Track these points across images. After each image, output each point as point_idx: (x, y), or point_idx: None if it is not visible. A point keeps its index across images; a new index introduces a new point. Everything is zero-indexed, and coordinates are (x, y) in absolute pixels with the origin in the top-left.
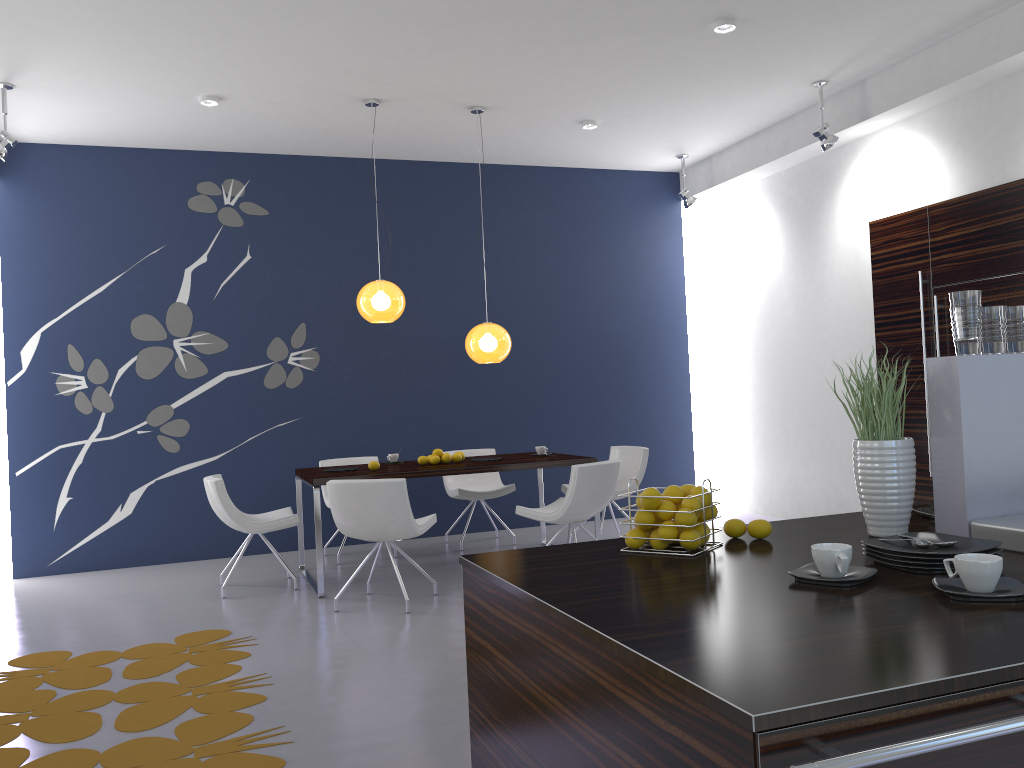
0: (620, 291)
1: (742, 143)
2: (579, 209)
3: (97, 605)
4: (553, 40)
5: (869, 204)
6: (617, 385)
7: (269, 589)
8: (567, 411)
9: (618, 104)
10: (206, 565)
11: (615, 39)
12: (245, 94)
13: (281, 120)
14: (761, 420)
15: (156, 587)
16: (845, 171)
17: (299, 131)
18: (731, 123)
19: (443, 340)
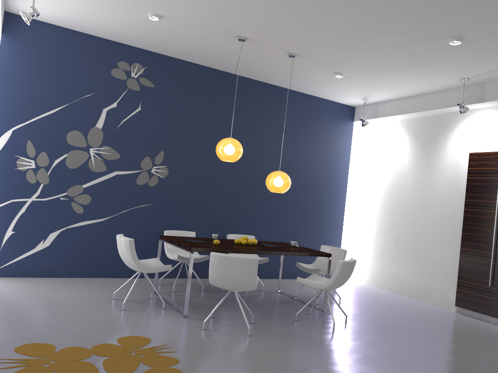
0: (320, 162)
1: (399, 100)
2: (308, 116)
3: (43, 306)
4: (366, 28)
5: (469, 143)
6: (311, 210)
7: (146, 306)
8: (286, 220)
9: (362, 68)
10: (91, 282)
11: (396, 35)
12: (176, 18)
13: (183, 37)
14: (382, 239)
15: (71, 295)
16: (456, 124)
17: (187, 45)
18: (404, 89)
19: (233, 173)
